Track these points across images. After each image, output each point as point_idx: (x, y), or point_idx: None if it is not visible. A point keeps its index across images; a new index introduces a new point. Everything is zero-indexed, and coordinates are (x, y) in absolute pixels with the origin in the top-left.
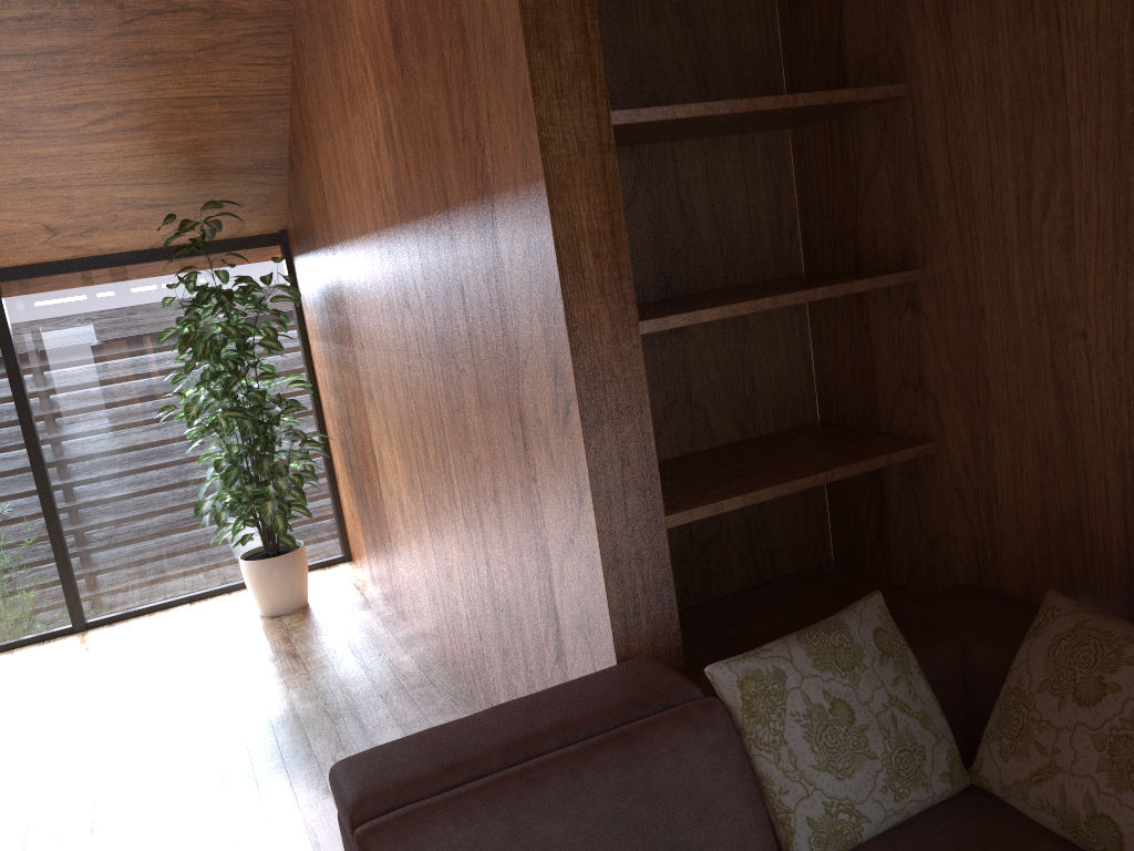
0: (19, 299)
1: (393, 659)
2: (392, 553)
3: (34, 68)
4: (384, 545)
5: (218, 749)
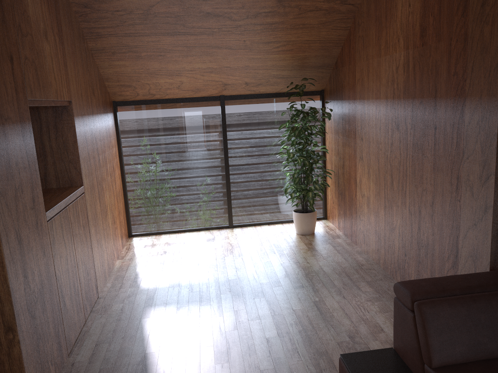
0: (229, 107)
1: (355, 258)
2: (356, 219)
3: (264, 28)
4: (351, 215)
5: (298, 276)
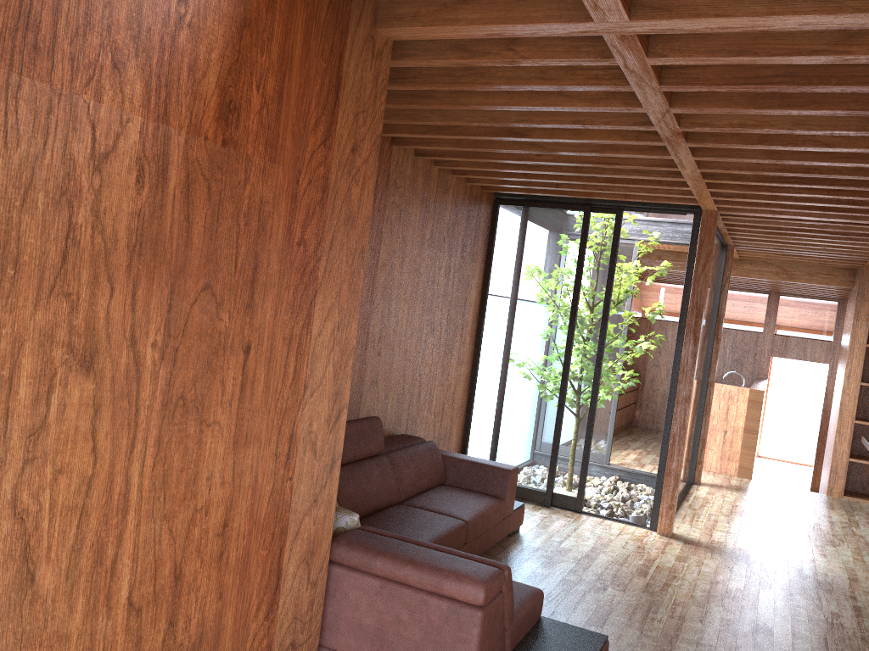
0: None
1: None
2: None
3: None
4: None
5: None
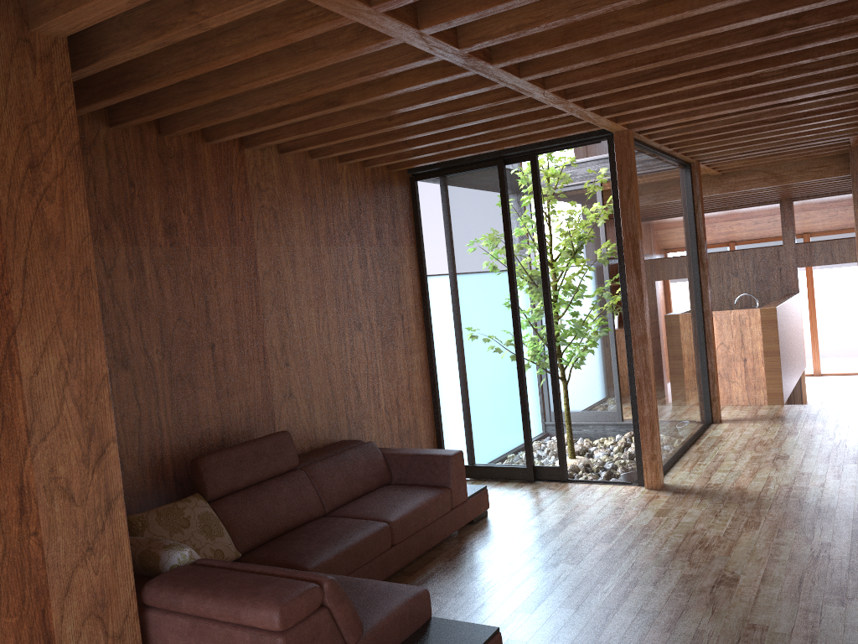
0: None
1: None
2: None
3: None
4: None
5: None
